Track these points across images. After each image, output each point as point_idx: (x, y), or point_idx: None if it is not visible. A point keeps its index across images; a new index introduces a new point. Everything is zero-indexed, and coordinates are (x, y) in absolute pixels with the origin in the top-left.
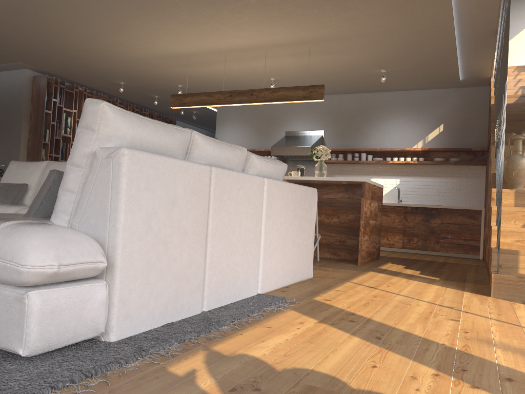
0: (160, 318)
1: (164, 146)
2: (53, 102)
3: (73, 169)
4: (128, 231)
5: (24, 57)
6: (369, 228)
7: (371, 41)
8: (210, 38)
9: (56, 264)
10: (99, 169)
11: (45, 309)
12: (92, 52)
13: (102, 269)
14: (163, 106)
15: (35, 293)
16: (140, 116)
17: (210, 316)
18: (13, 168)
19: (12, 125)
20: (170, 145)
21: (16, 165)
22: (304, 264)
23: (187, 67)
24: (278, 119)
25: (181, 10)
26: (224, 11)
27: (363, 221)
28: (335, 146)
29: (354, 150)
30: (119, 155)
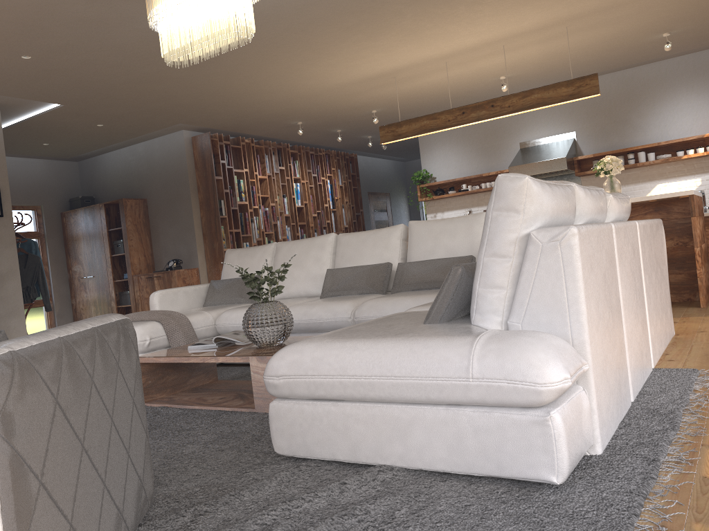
0: (616, 418)
1: (569, 211)
2: (220, 165)
3: (495, 261)
4: (590, 323)
5: (186, 117)
6: (703, 255)
7: (658, 0)
8: (432, 44)
9: (569, 377)
10: (541, 256)
11: (567, 429)
12: (272, 94)
13: (584, 372)
14: (343, 141)
15: (556, 413)
16: (546, 182)
17: (650, 406)
18: (234, 258)
19: (178, 203)
20: (572, 208)
21: (237, 255)
22: (668, 321)
23: (391, 86)
24: (505, 128)
25: (404, 17)
26: (462, 6)
27: (699, 248)
28: (595, 150)
29: (626, 151)
30: (568, 236)
